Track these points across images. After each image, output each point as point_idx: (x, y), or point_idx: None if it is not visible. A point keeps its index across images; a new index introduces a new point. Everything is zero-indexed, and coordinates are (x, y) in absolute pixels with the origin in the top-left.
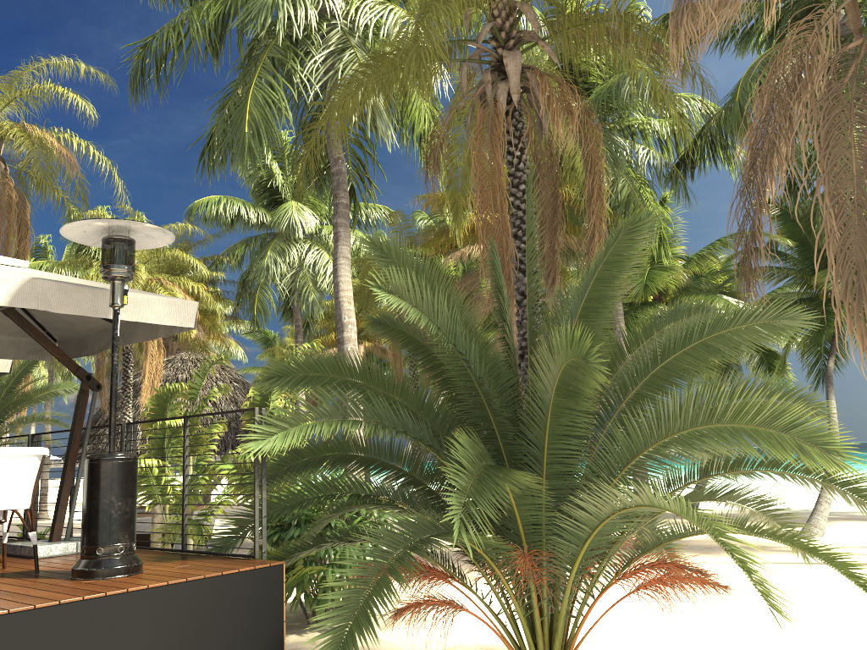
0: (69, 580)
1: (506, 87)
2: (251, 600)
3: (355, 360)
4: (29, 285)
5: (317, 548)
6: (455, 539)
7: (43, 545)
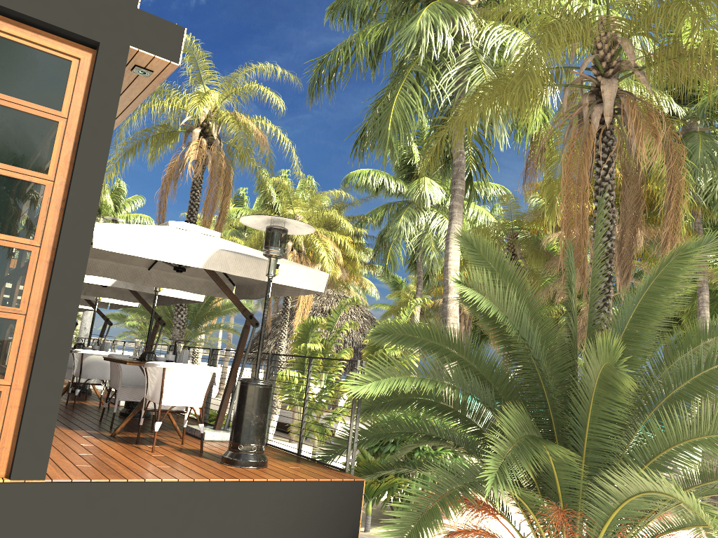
0: (219, 463)
1: (601, 110)
2: (337, 503)
3: (455, 317)
4: (217, 254)
5: (396, 471)
6: (486, 493)
7: (209, 431)
